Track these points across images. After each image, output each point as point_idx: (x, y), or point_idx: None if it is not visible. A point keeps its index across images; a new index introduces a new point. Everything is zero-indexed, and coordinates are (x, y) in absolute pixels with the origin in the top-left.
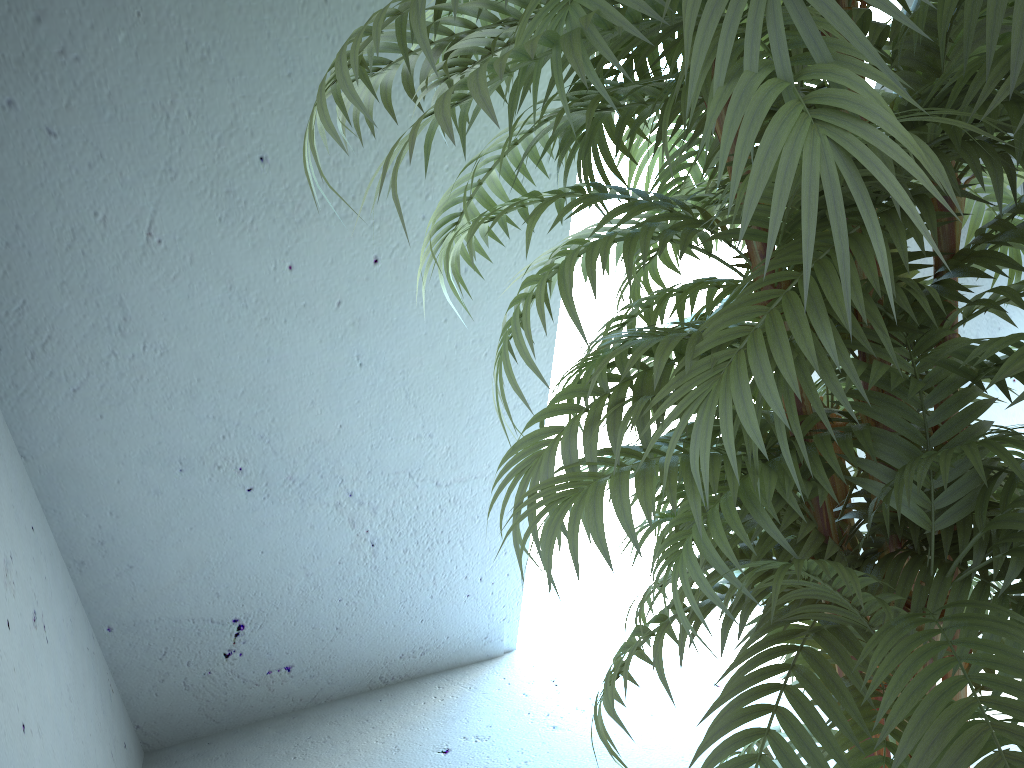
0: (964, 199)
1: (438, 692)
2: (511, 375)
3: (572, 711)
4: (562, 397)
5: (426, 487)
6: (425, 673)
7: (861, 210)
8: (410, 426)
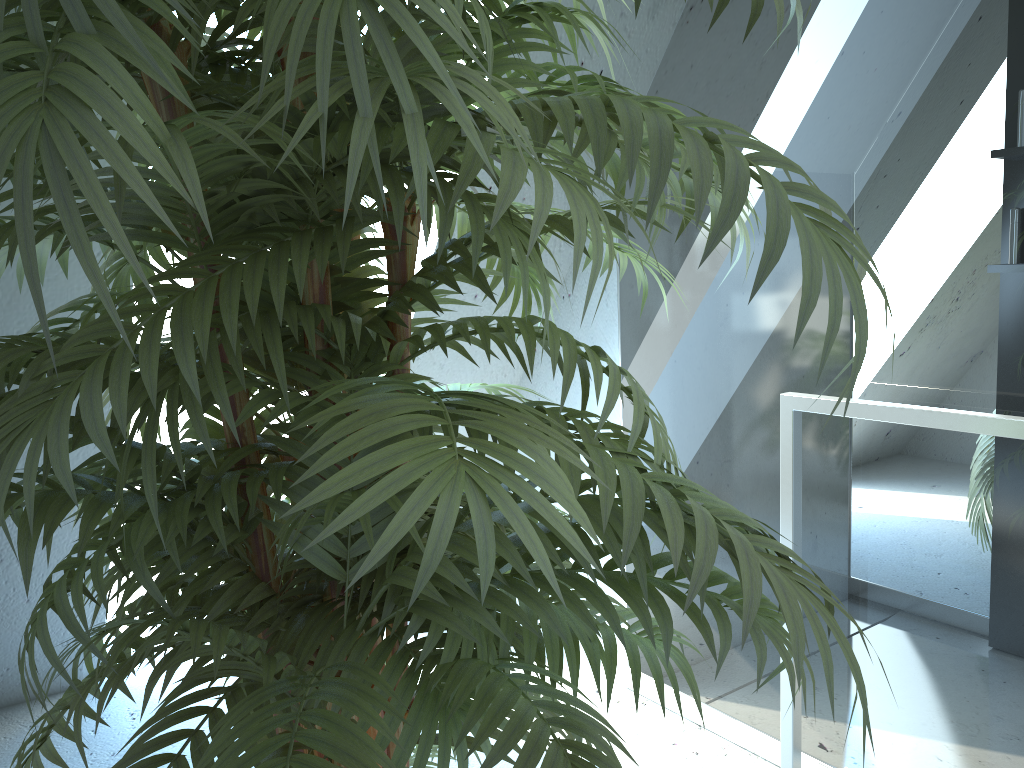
0: (418, 229)
1: None
2: None
3: None
4: None
5: None
6: None
7: (63, 215)
8: None
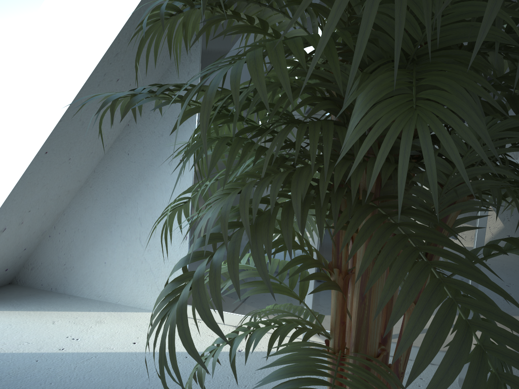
0: None
1: None
2: None
3: None
4: None
5: None
6: None
7: None
8: None
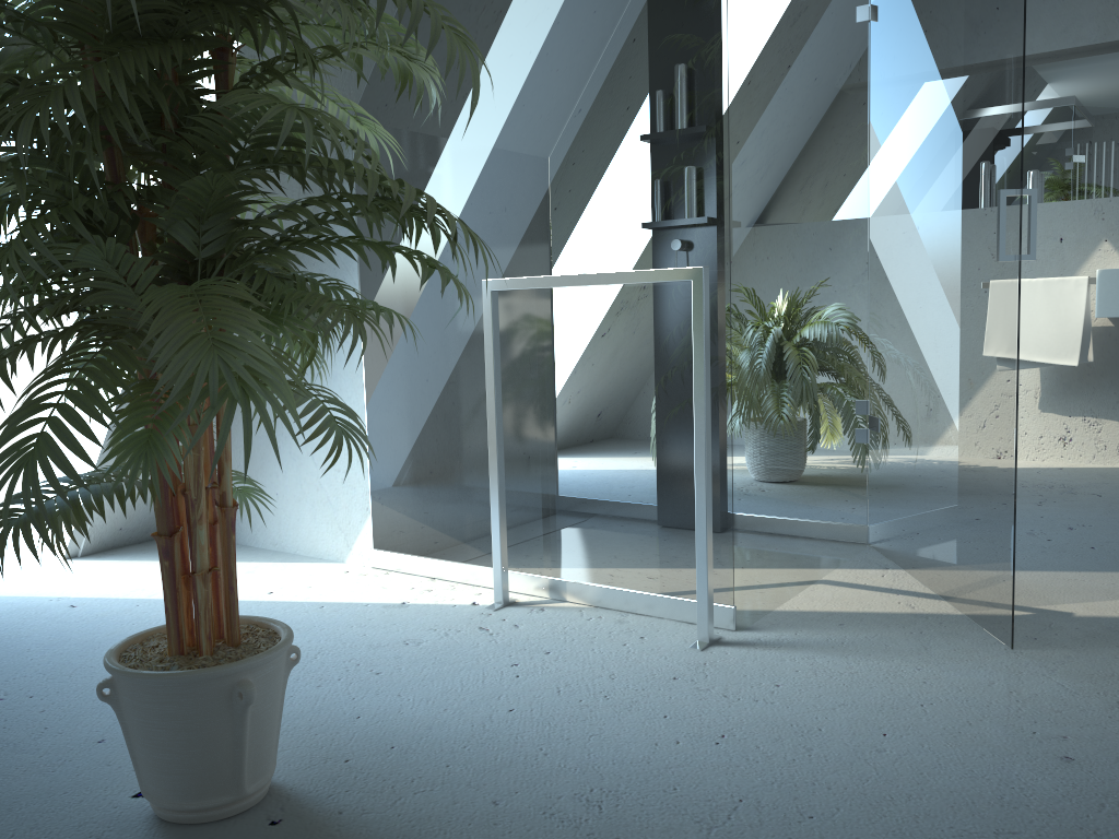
0: (235, 61)
1: None
2: None
3: None
4: None
5: None
6: None
7: None
8: None
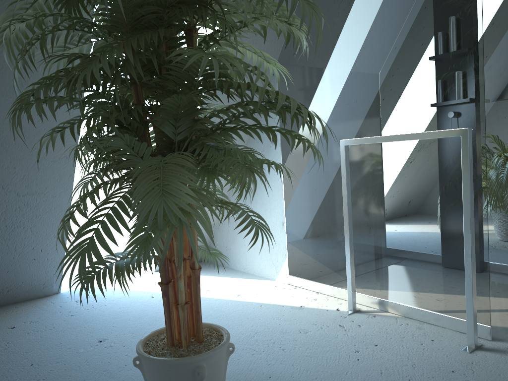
0: (197, 35)
1: (15, 309)
2: (18, 66)
3: (82, 310)
4: (40, 80)
5: (12, 195)
6: (9, 303)
7: None
8: (3, 161)
